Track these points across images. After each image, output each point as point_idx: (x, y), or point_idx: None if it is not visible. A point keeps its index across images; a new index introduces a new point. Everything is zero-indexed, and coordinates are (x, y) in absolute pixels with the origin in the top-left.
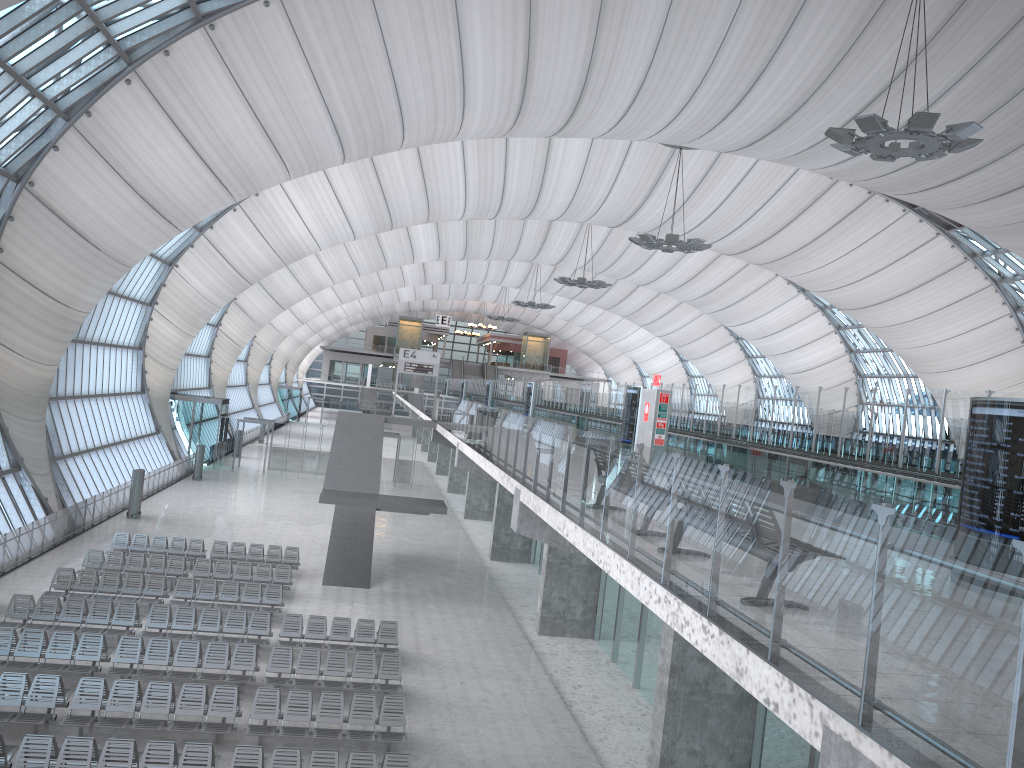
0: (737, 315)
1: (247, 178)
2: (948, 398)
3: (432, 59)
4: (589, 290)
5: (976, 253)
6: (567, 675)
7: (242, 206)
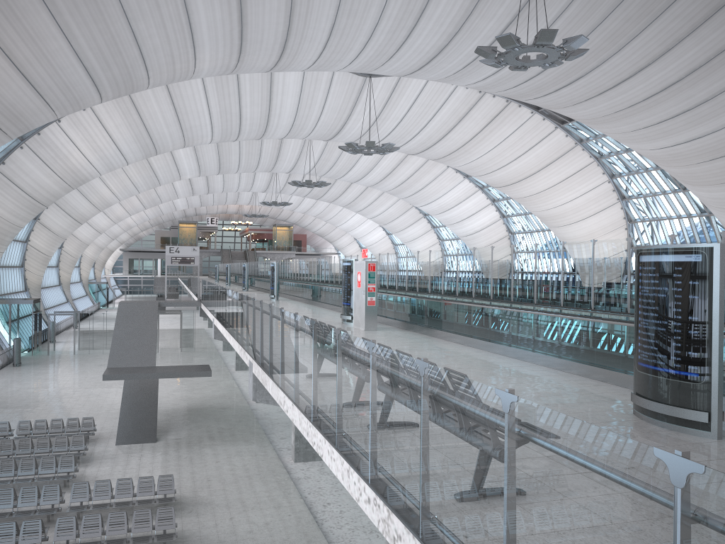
0: (423, 198)
1: (17, 118)
2: (596, 246)
3: (161, 9)
4: (316, 189)
5: (583, 139)
6: (318, 495)
7: (28, 144)
